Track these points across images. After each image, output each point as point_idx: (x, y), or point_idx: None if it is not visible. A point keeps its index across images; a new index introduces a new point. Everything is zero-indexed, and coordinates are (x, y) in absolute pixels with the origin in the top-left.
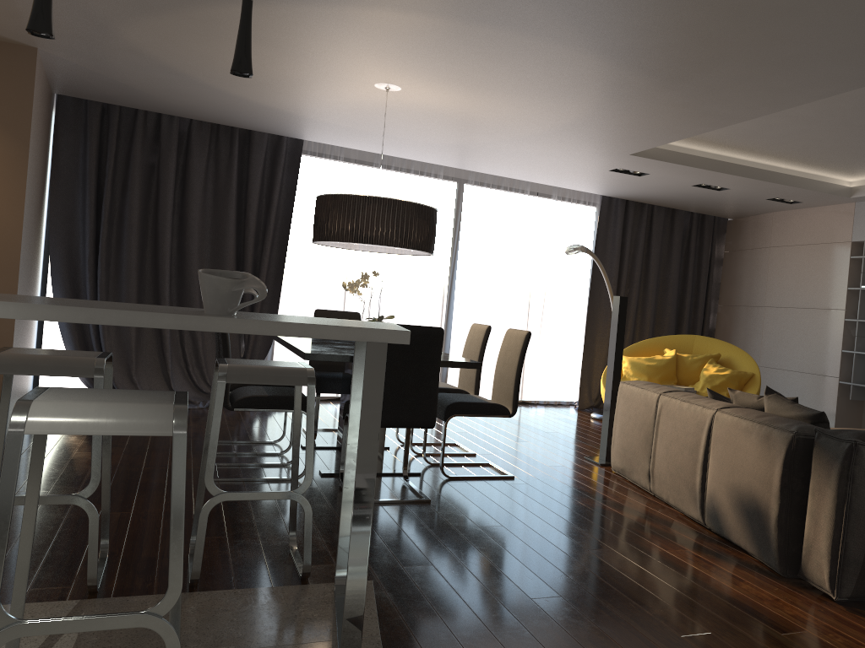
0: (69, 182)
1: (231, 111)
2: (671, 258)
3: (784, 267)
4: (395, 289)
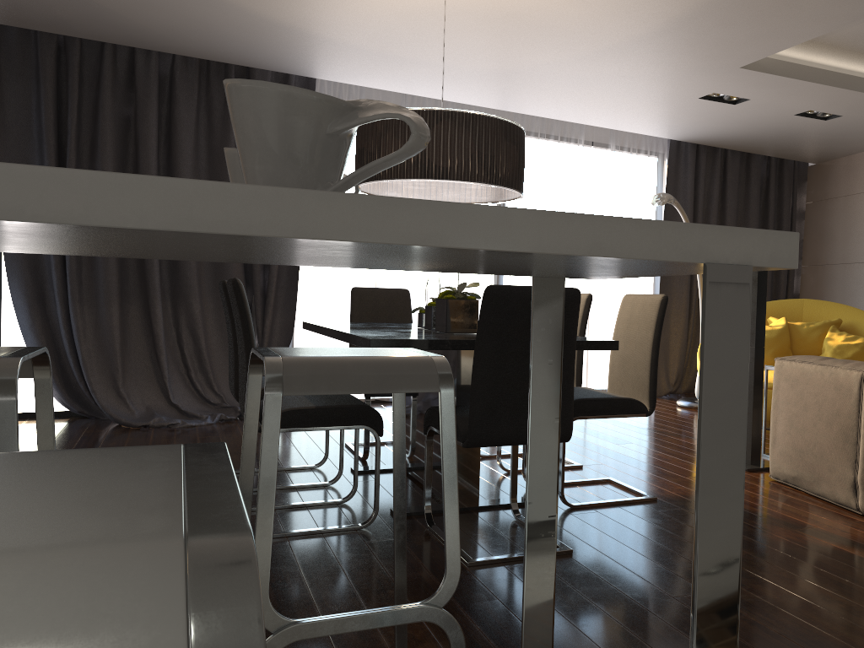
0: (21, 143)
1: (224, 35)
2: (749, 213)
3: None
4: None
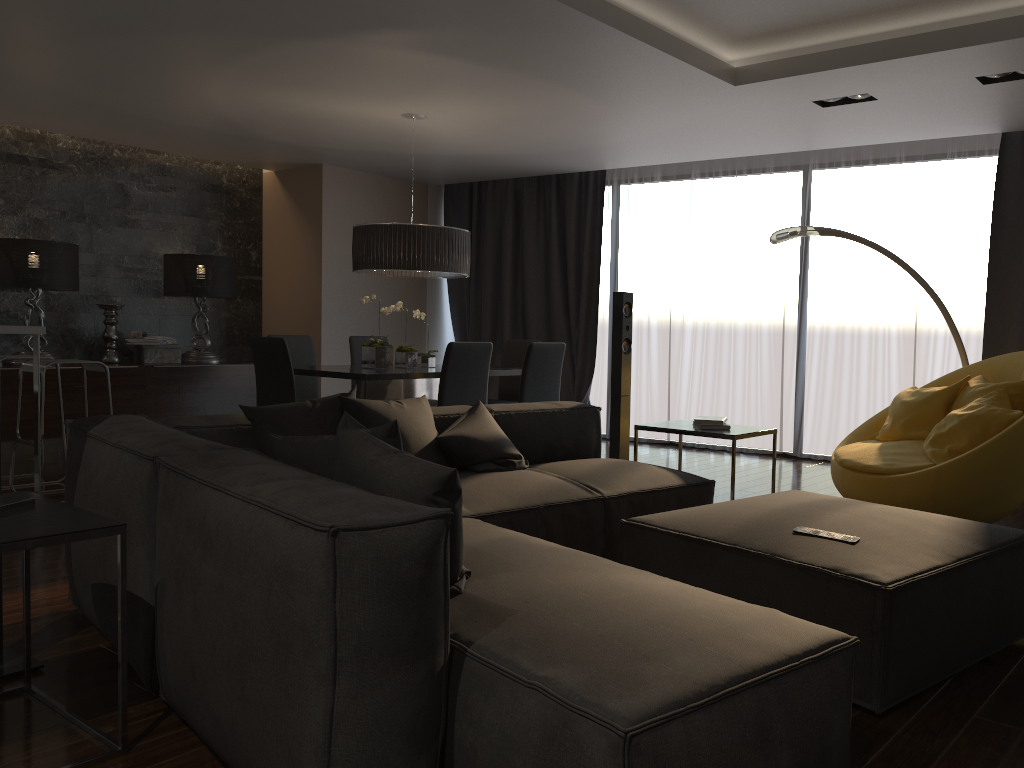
0: None
1: (486, 166)
2: None
3: None
4: (724, 317)
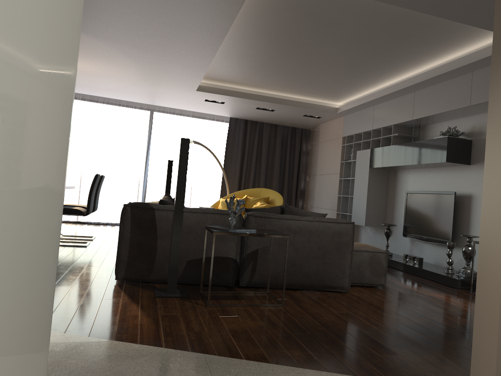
0: None
1: None
2: (275, 151)
3: (323, 153)
4: (111, 166)
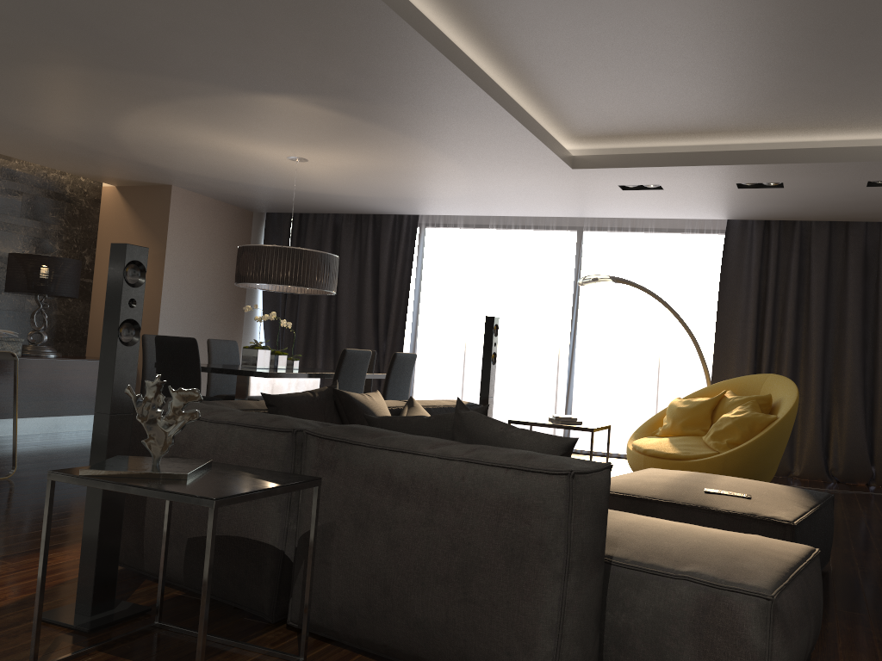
0: None
1: (322, 202)
2: (847, 285)
3: None
4: (511, 339)
